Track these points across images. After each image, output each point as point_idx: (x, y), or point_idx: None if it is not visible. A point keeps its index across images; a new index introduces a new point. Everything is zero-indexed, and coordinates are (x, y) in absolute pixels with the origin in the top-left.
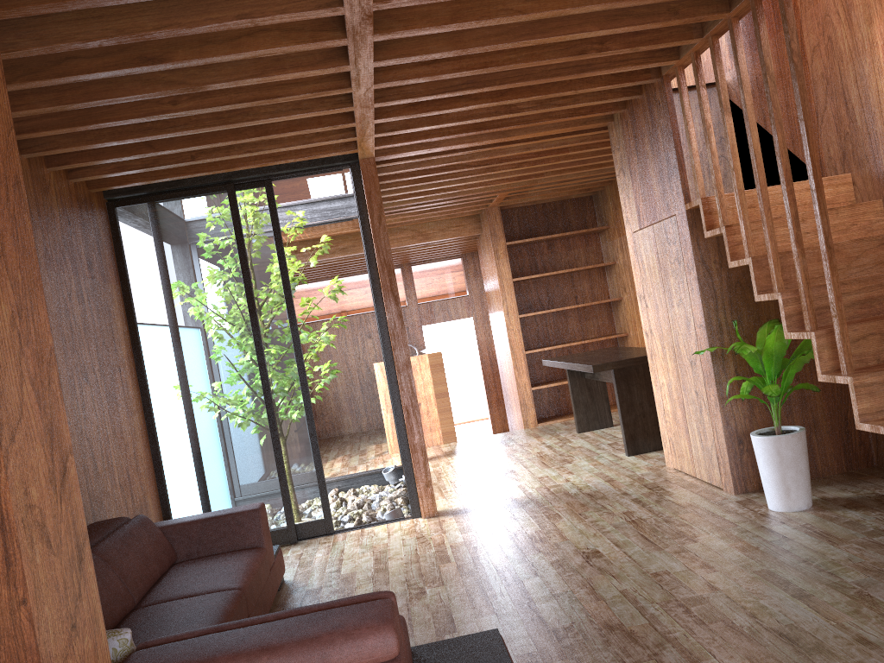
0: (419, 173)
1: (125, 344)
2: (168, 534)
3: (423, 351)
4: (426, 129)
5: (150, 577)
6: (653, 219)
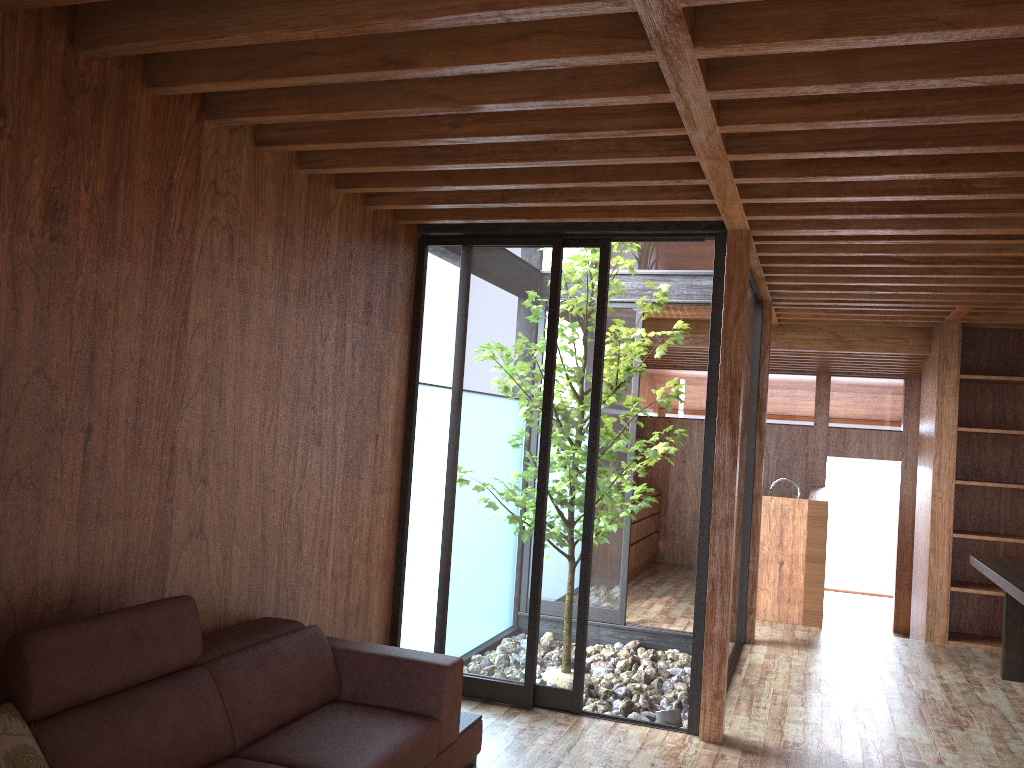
0: (824, 261)
1: (396, 406)
2: (340, 660)
3: (812, 492)
4: (819, 200)
5: (277, 717)
6: None
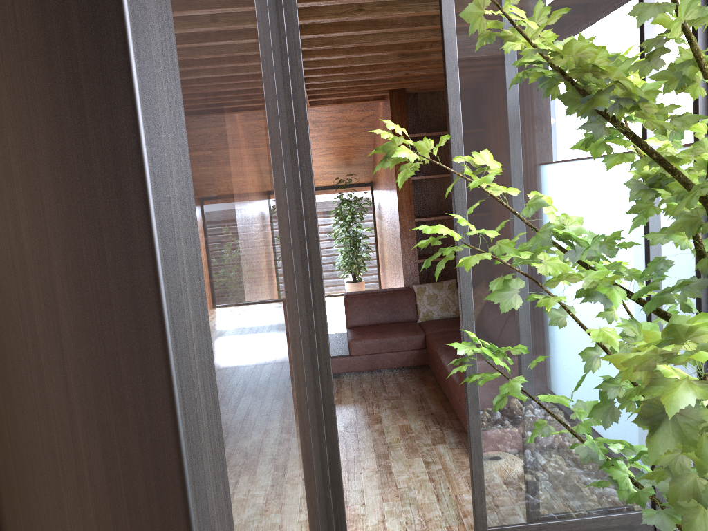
0: None
1: None
2: None
3: None
4: None
5: None
6: None
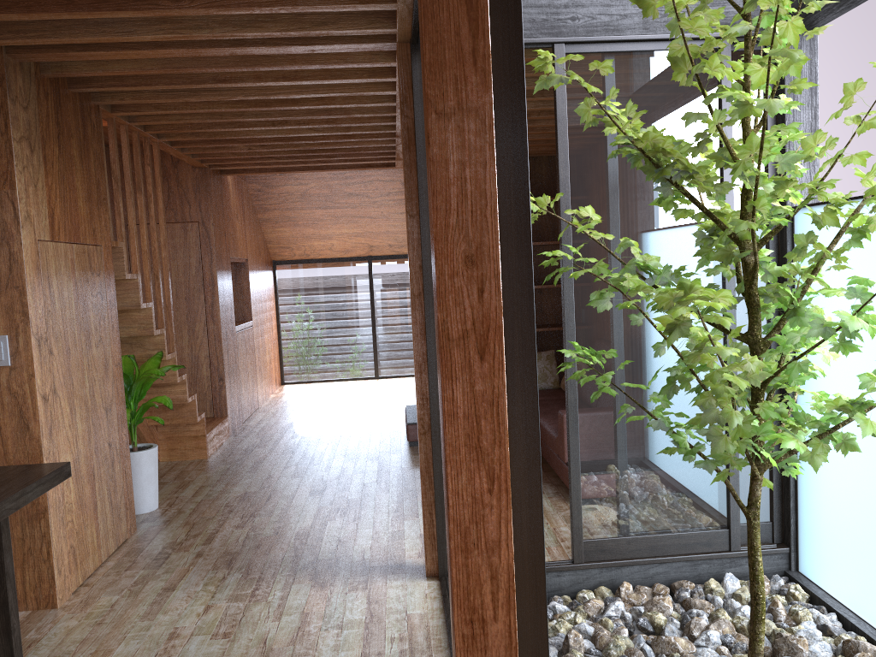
0: None
1: None
2: None
3: None
4: (335, 81)
5: None
6: (75, 238)
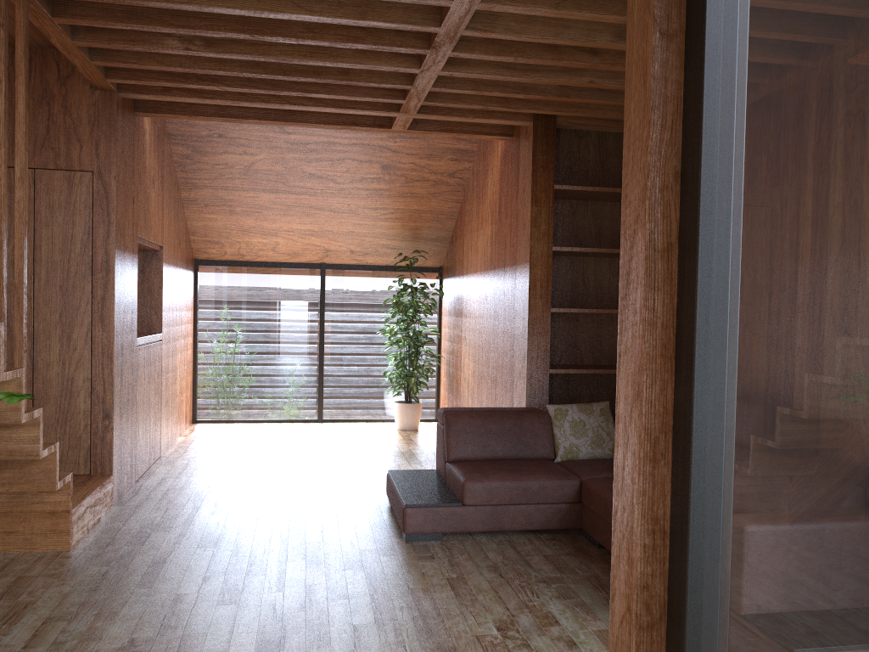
0: None
1: None
2: None
3: None
4: None
5: None
6: None
